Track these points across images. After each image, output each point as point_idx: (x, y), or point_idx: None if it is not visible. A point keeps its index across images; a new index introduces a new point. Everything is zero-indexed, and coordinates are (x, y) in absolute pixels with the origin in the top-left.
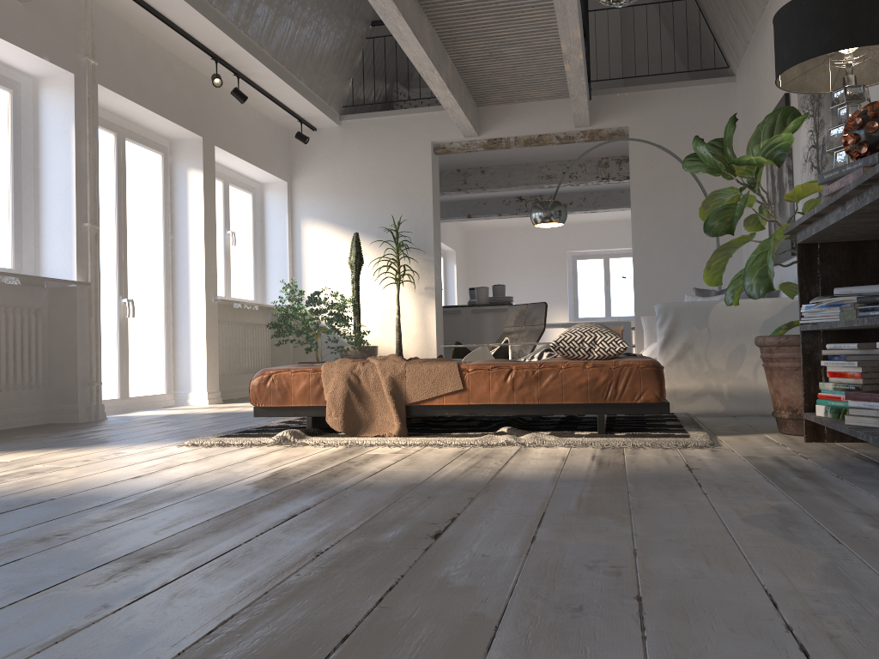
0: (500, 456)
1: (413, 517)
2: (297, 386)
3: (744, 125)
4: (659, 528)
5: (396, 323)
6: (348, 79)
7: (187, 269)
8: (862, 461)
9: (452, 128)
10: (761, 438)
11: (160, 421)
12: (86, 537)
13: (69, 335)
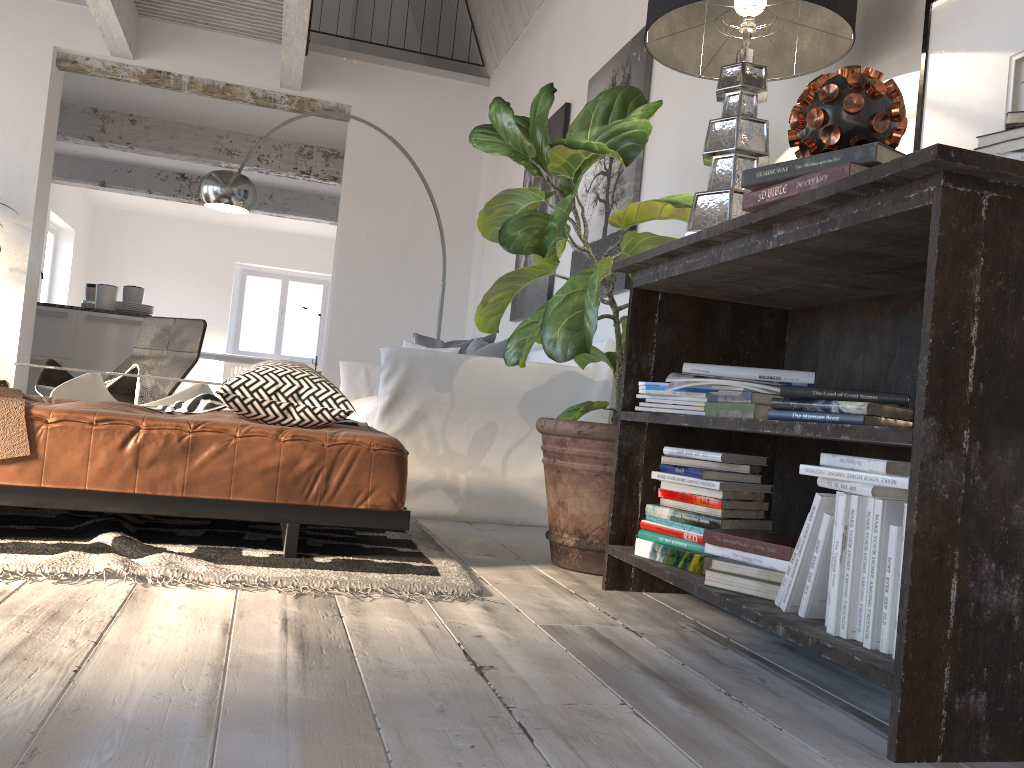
0: (86, 617)
1: None
2: None
3: None
4: None
5: None
6: None
7: None
8: (720, 644)
9: (93, 36)
10: (539, 577)
11: None
12: None
13: None
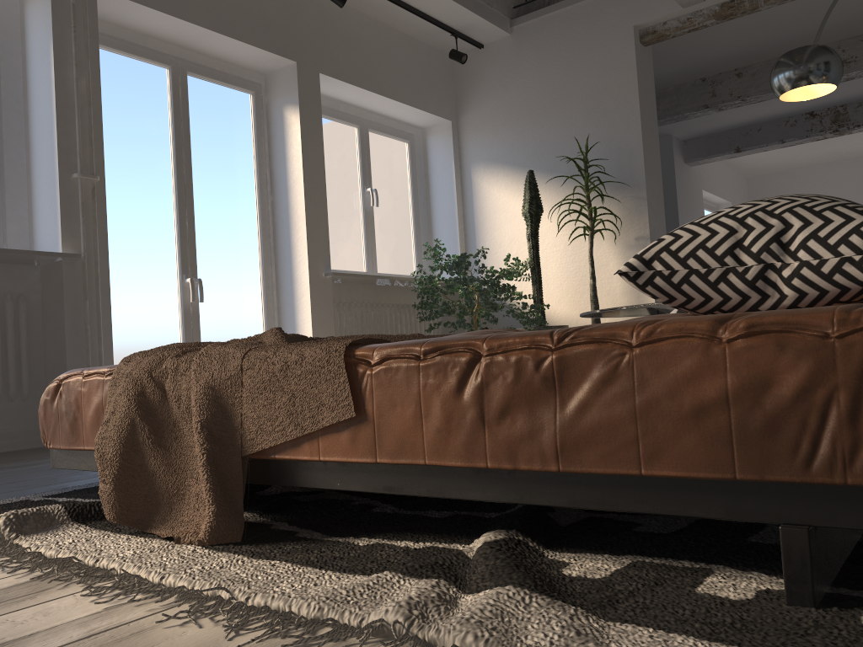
0: None
1: None
2: (88, 407)
3: None
4: None
5: (589, 292)
6: None
7: (288, 236)
8: None
9: None
10: None
11: None
12: None
13: (59, 327)
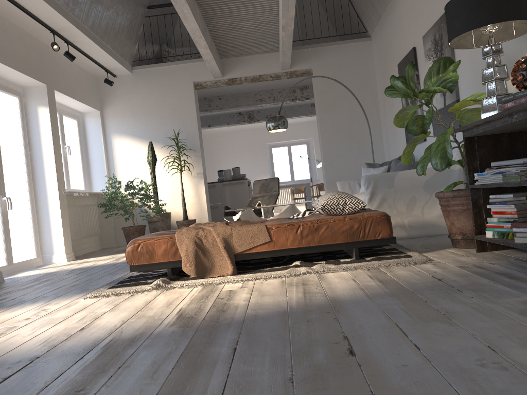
0: (312, 283)
1: (317, 339)
2: (159, 249)
3: (380, 66)
4: (480, 327)
5: (181, 197)
6: (135, 43)
7: (43, 173)
8: (525, 262)
9: (206, 72)
10: (449, 252)
11: (47, 279)
12: (102, 390)
13: None
